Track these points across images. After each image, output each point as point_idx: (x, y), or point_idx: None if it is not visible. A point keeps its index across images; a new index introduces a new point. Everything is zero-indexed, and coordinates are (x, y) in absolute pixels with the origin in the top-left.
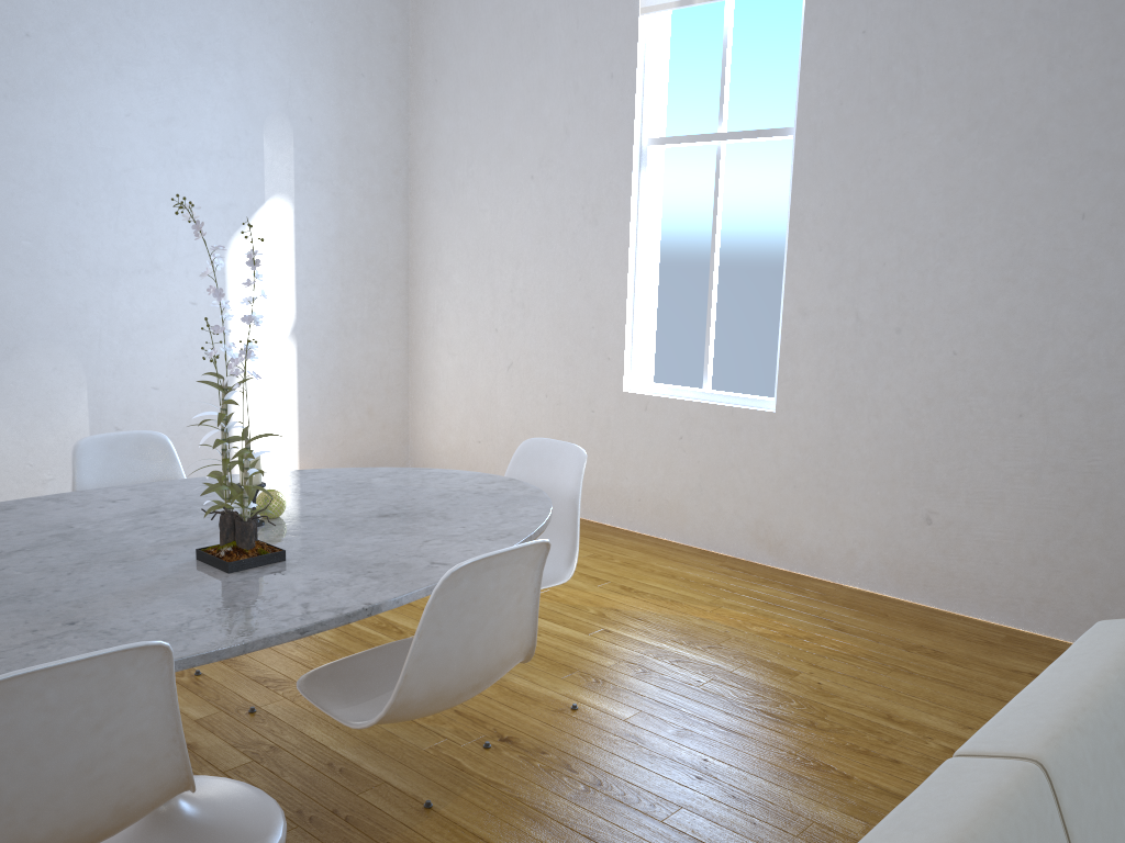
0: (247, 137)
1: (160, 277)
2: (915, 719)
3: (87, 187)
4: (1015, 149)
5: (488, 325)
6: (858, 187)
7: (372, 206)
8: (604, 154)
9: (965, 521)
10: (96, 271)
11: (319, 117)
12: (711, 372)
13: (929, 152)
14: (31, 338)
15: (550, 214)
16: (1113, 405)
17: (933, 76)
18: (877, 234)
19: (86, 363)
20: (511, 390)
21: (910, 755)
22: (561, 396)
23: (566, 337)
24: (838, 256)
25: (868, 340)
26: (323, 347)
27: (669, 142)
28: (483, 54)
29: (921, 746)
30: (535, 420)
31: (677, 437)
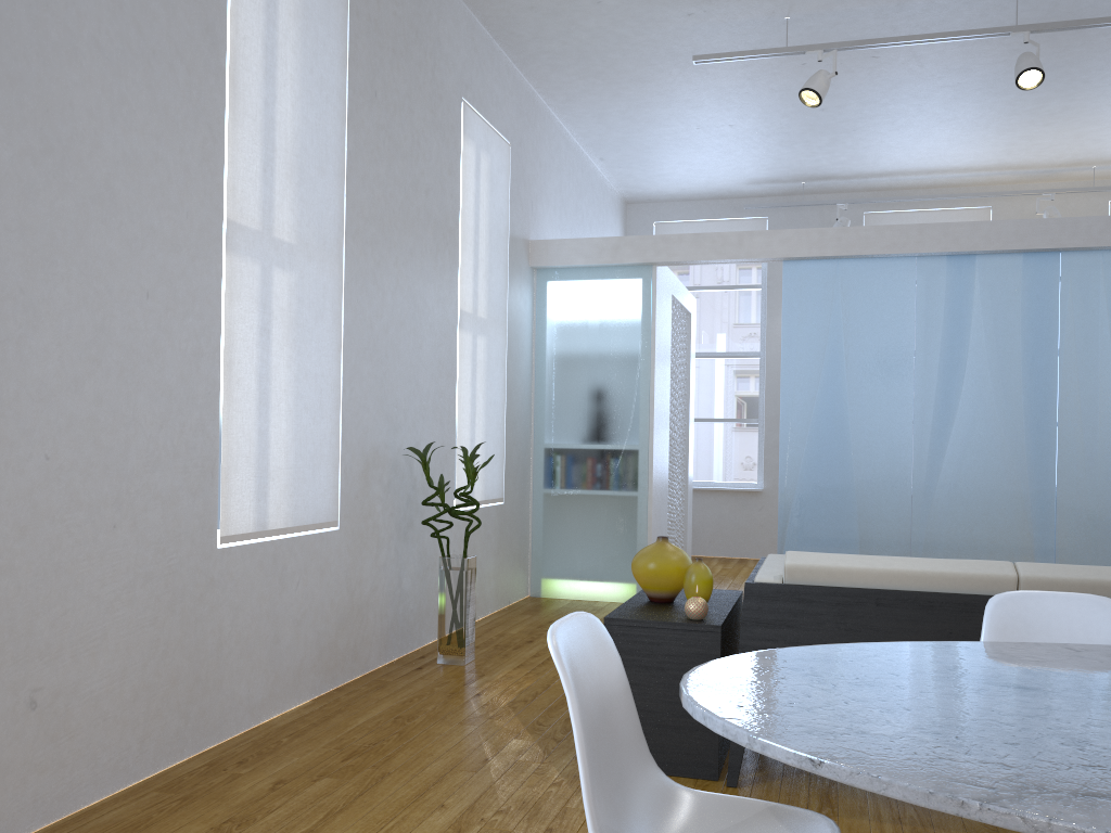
0: None
1: None
2: (443, 825)
3: None
4: (90, 199)
5: None
6: None
7: None
8: None
9: (73, 683)
10: None
11: None
12: None
13: (0, 165)
14: None
15: None
16: (180, 497)
17: None
18: None
19: None
20: None
21: (530, 825)
22: None
23: None
24: None
25: None
26: None
27: None
28: None
29: (506, 821)
30: None
31: None
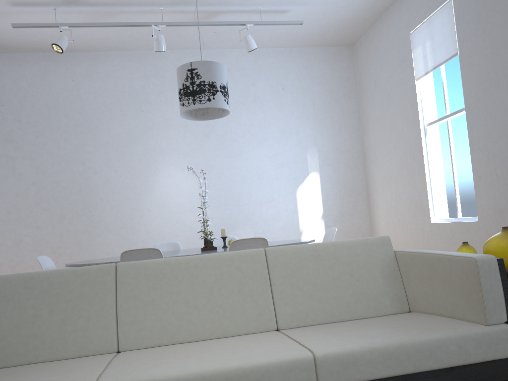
0: (301, 155)
1: (275, 202)
2: None
3: (252, 178)
4: None
5: (390, 206)
6: (487, 123)
7: (350, 170)
8: (413, 133)
9: None
10: (255, 202)
11: (326, 144)
12: (460, 209)
13: (506, 102)
14: (238, 224)
15: (401, 160)
16: None
17: (501, 73)
18: (496, 139)
19: (253, 230)
20: (399, 229)
21: None
22: (414, 229)
23: (412, 205)
24: (486, 152)
25: (502, 184)
26: (334, 221)
27: (432, 123)
28: (378, 109)
29: None
30: (408, 240)
31: (449, 238)
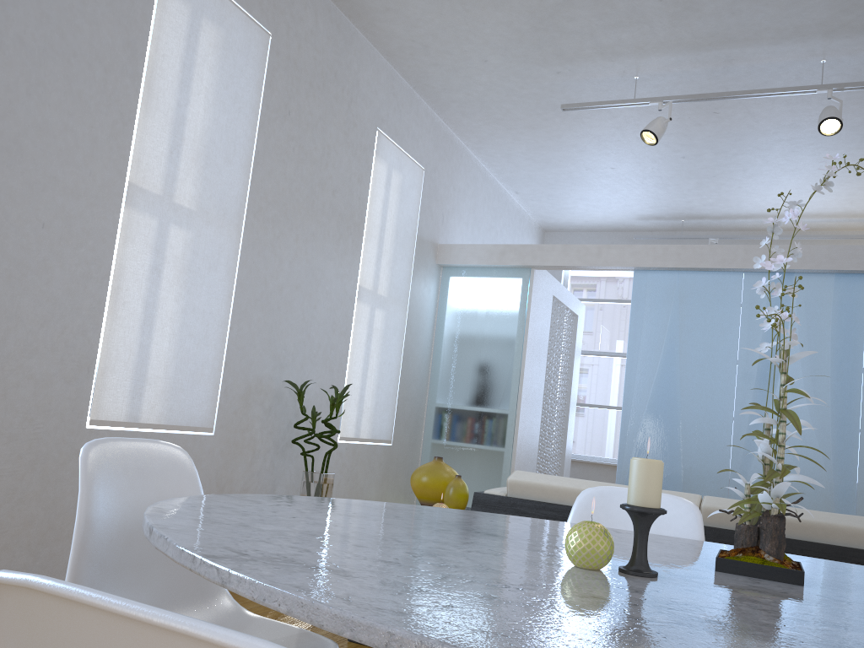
0: None
1: None
2: None
3: None
4: None
5: None
6: None
7: None
8: None
9: None
10: None
11: None
12: None
13: None
14: None
15: None
16: (53, 382)
17: None
18: None
19: None
20: None
21: None
22: None
23: None
24: None
25: None
26: None
27: None
28: None
29: None
30: None
31: None
